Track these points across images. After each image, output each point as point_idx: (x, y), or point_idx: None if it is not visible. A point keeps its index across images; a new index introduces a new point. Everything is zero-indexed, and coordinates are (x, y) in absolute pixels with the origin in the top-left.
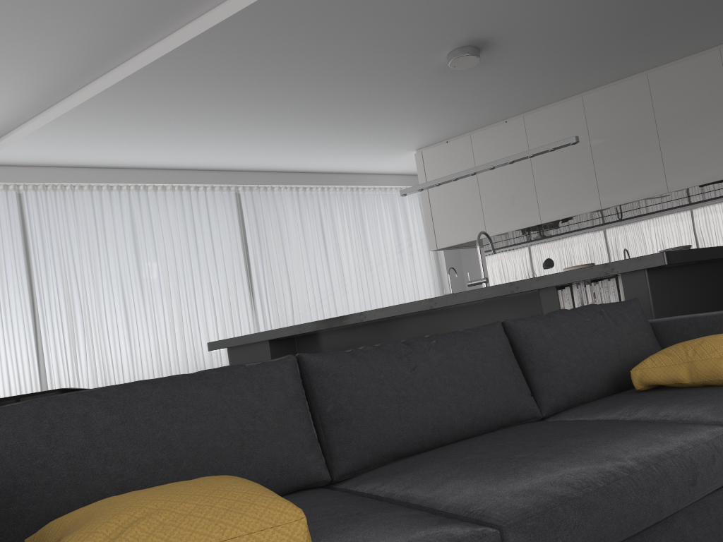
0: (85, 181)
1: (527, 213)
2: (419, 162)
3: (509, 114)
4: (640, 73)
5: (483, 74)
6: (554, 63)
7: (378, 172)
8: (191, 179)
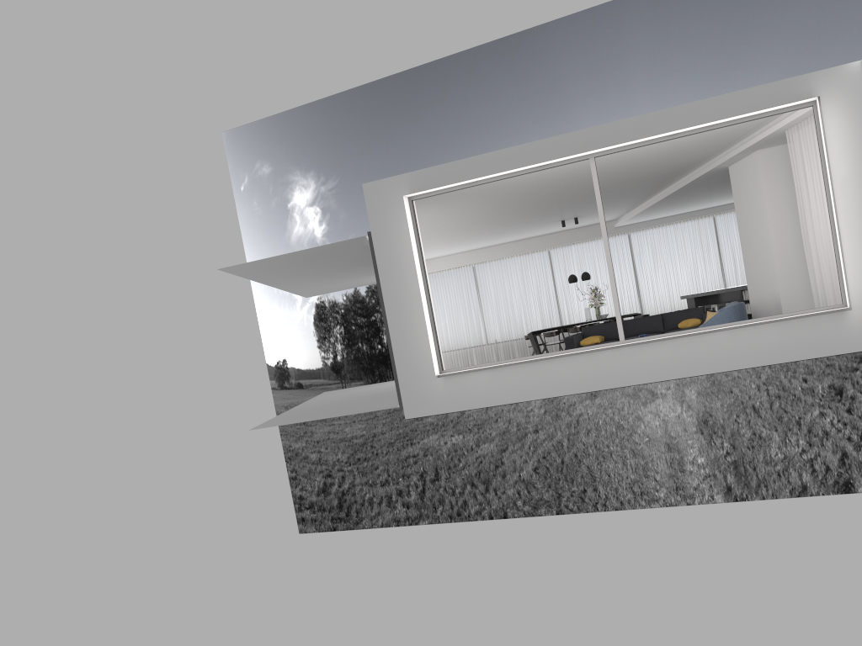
0: (649, 226)
1: None
2: None
3: None
4: None
5: None
6: None
7: None
8: (691, 216)
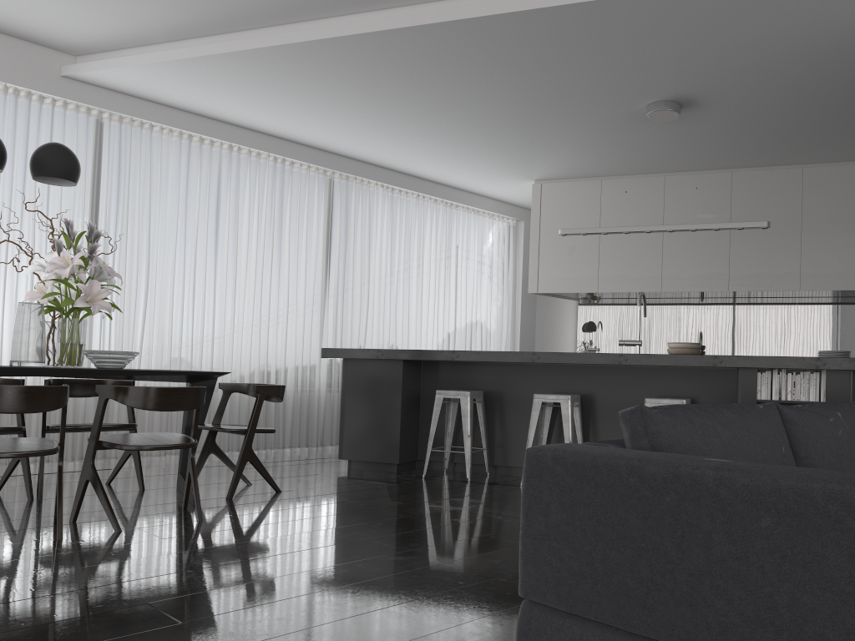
0: (177, 125)
1: (647, 277)
2: (535, 194)
3: (651, 170)
4: (796, 165)
5: (663, 129)
6: (733, 136)
7: (477, 192)
8: (289, 152)
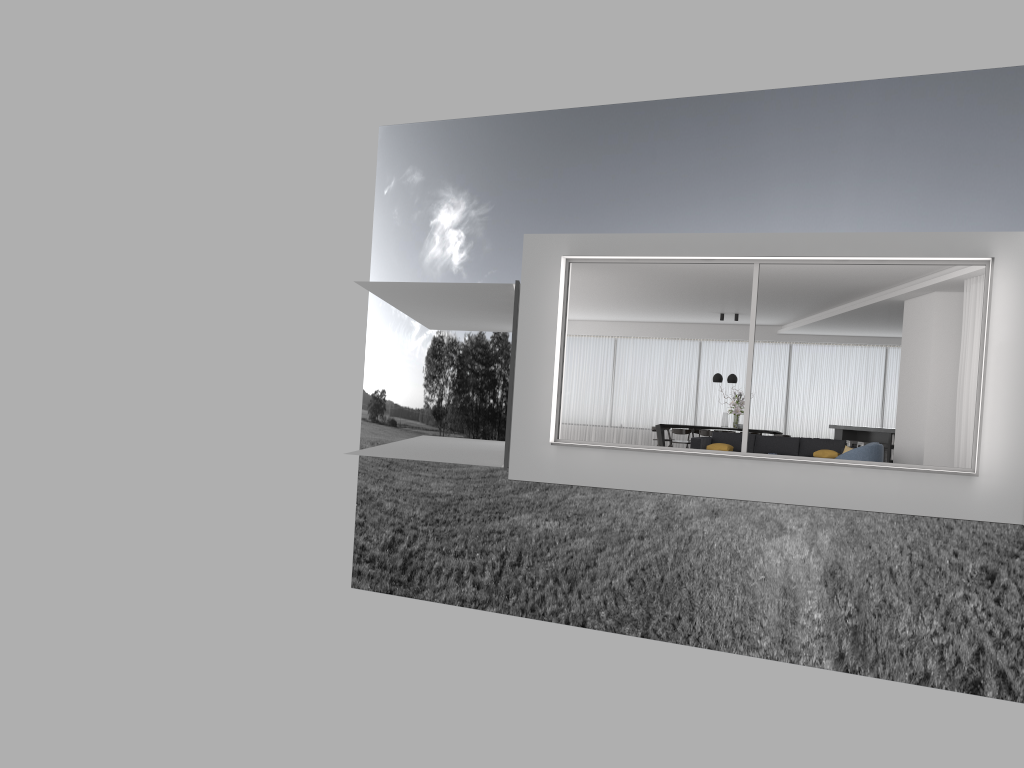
0: (814, 341)
1: None
2: None
3: None
4: None
5: None
6: None
7: None
8: (862, 341)
